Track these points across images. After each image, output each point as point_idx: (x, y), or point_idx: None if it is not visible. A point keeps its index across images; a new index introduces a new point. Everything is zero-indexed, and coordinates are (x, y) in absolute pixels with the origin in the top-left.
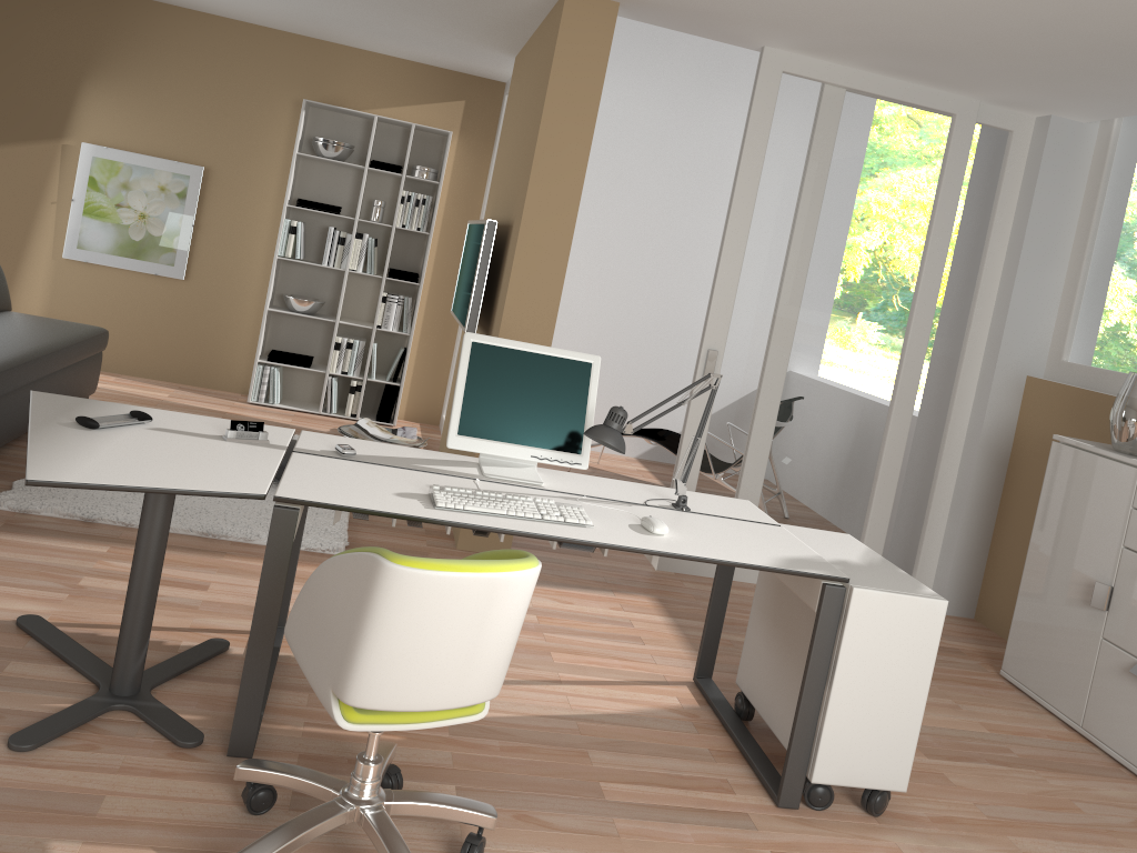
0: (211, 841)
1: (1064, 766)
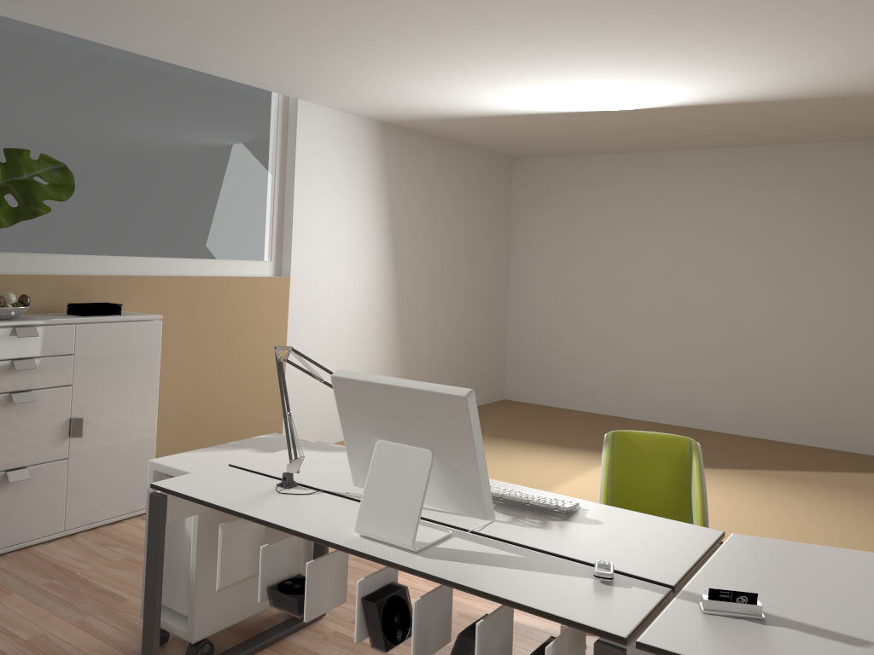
0: None
1: (46, 567)
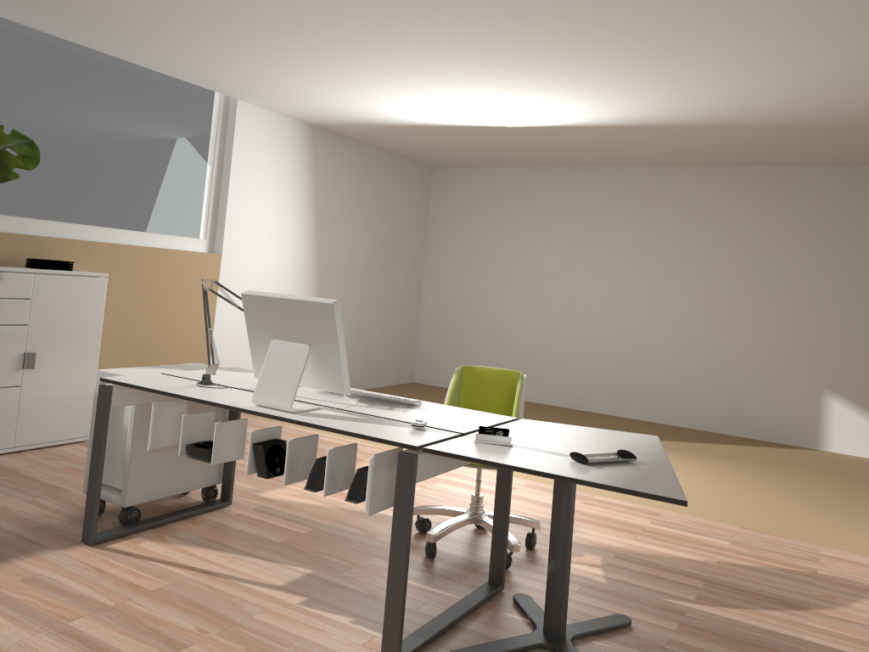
0: (531, 565)
1: None
